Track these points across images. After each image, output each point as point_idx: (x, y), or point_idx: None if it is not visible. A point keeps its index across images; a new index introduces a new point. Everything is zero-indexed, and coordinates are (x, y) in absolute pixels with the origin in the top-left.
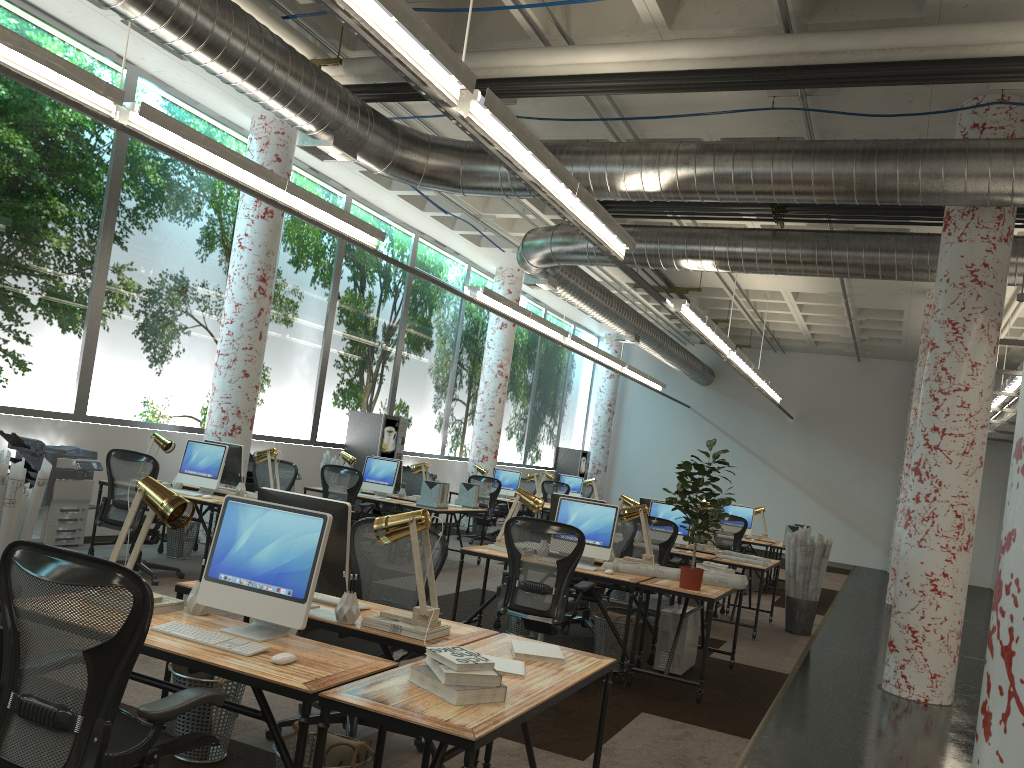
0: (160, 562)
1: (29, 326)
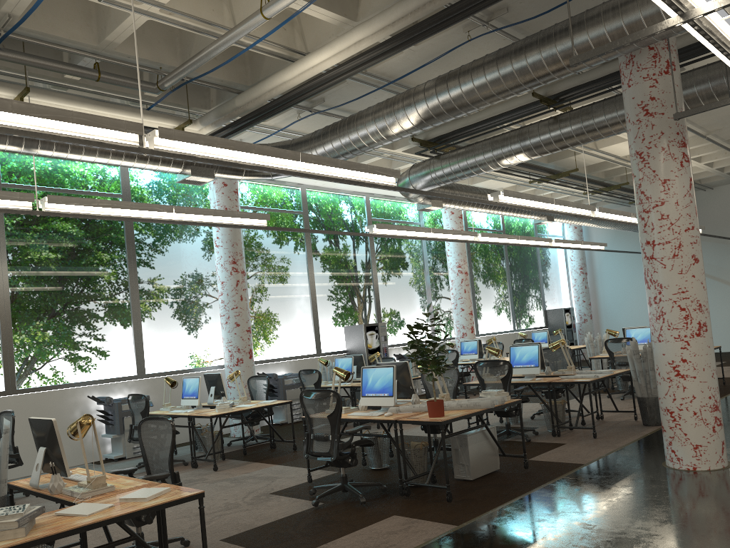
0: (188, 456)
1: (95, 331)
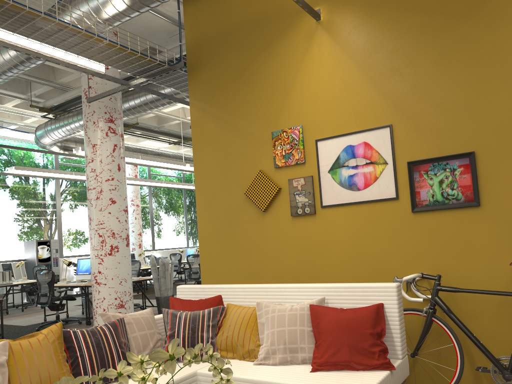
0: None
1: None
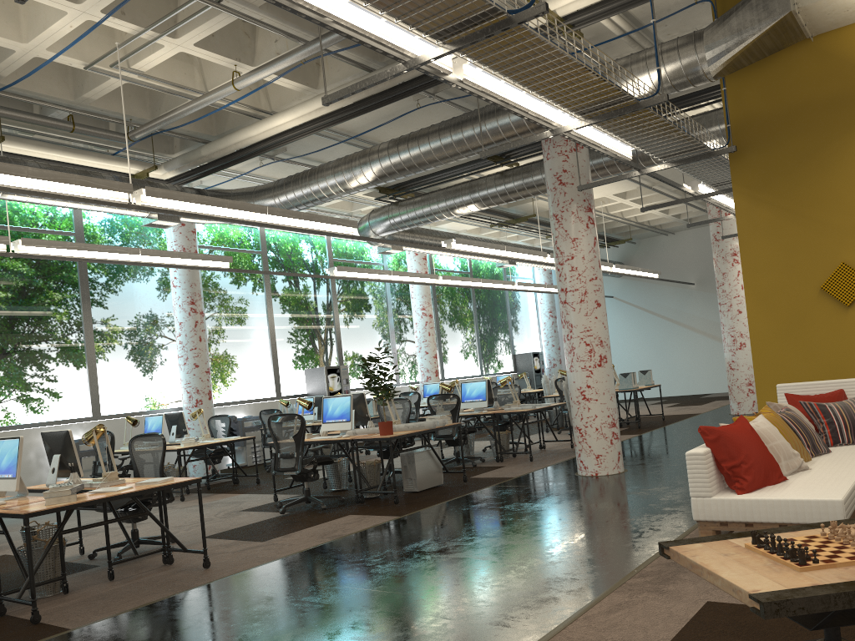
0: None
1: (49, 371)
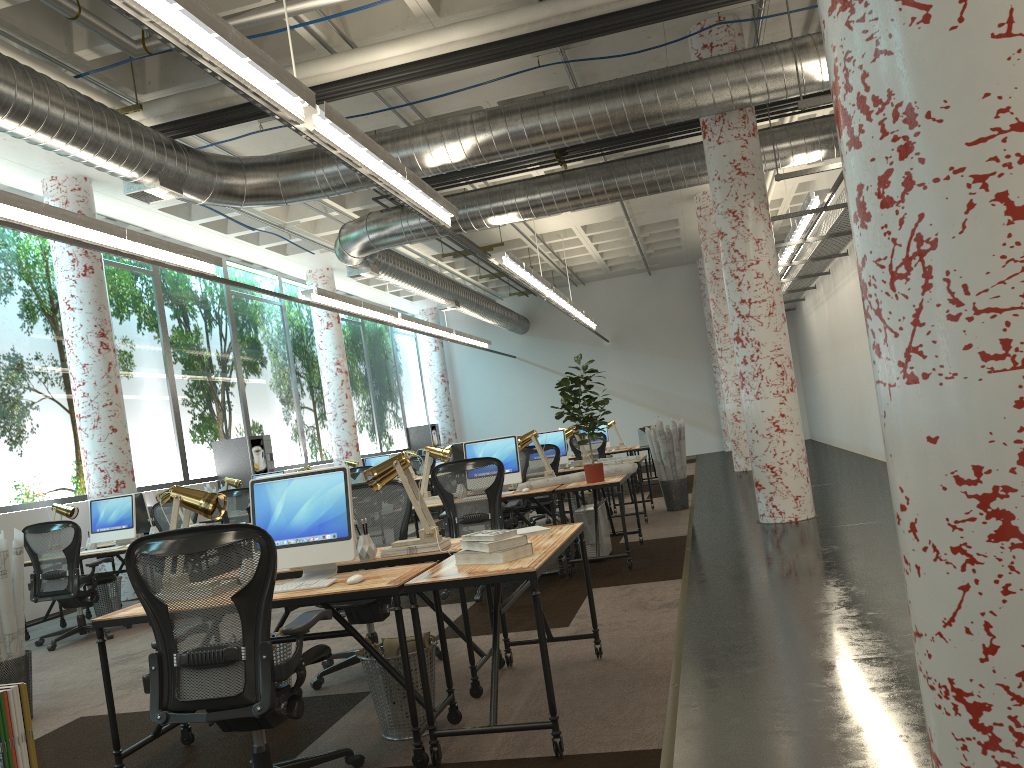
0: None
1: None
